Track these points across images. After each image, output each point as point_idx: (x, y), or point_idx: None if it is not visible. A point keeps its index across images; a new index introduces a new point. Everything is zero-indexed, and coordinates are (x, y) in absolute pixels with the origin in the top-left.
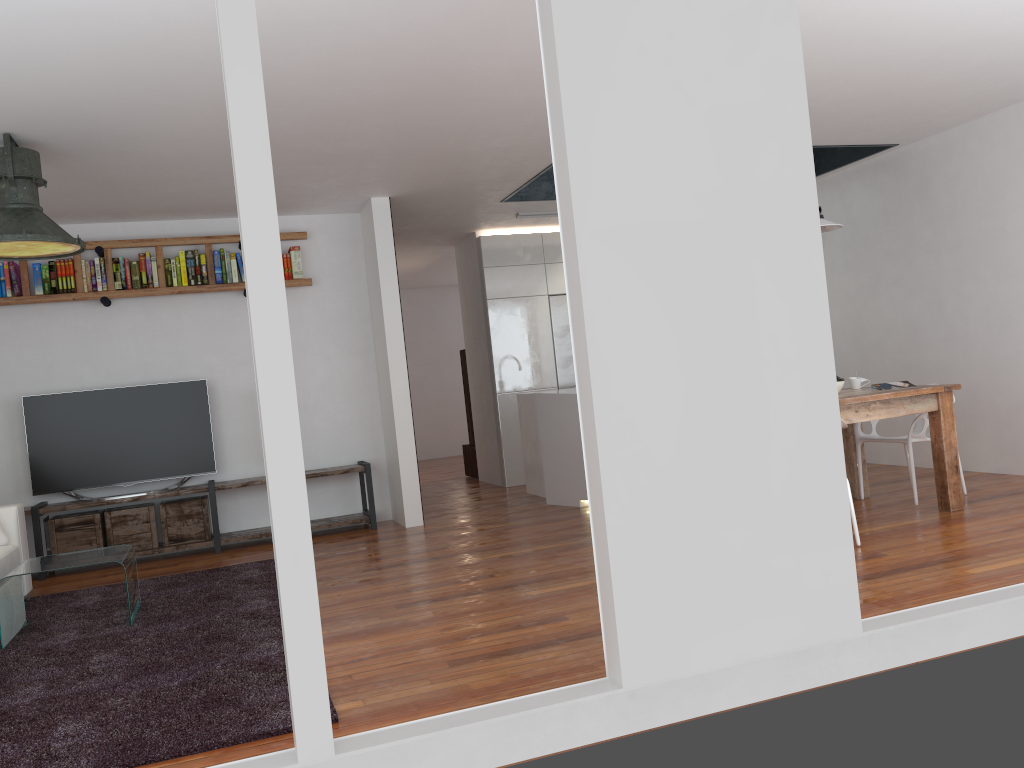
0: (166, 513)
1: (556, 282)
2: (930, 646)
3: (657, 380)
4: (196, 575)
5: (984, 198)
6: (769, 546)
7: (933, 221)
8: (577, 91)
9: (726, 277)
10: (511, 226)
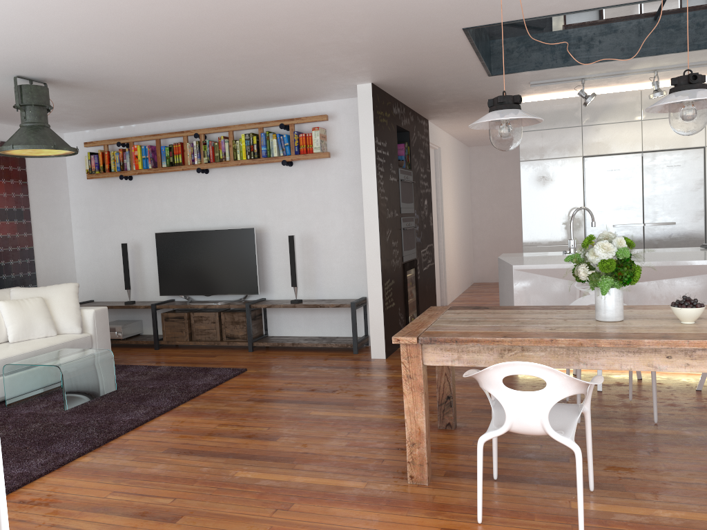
0: (224, 318)
1: (592, 144)
2: None
3: None
4: (189, 371)
5: None
6: None
7: None
8: None
9: None
10: (547, 92)
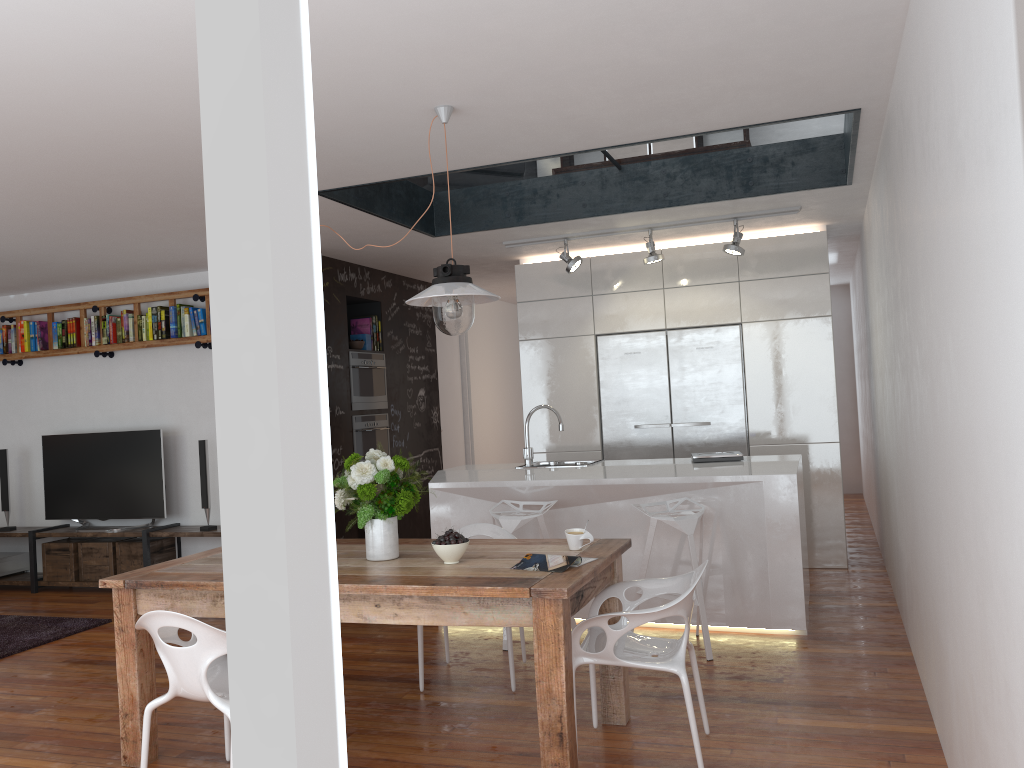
0: (120, 551)
1: (606, 318)
2: None
3: None
4: (36, 623)
5: (909, 208)
6: None
7: (900, 245)
8: None
9: None
10: (548, 252)
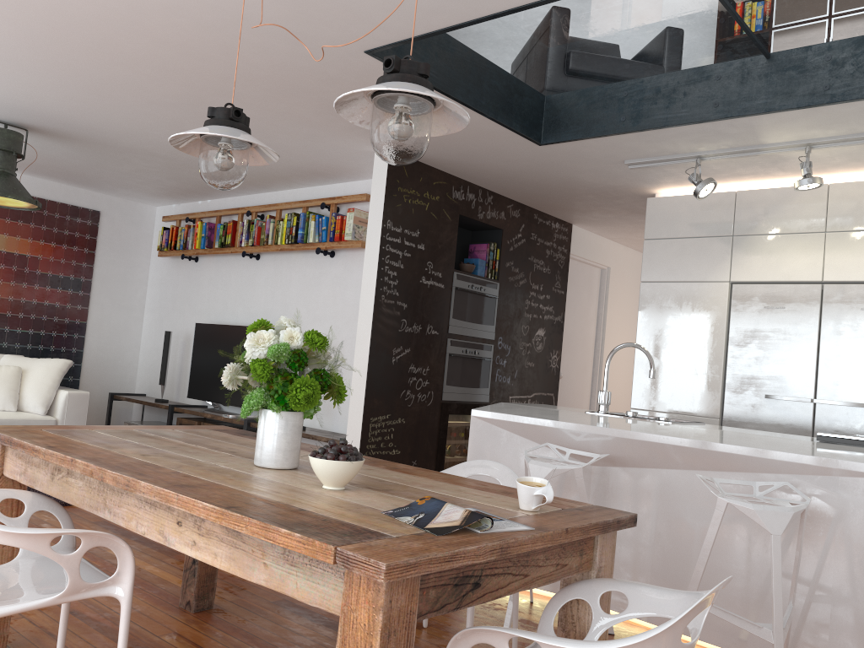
0: None
1: (746, 264)
2: None
3: None
4: None
5: None
6: None
7: None
8: None
9: None
10: (685, 183)
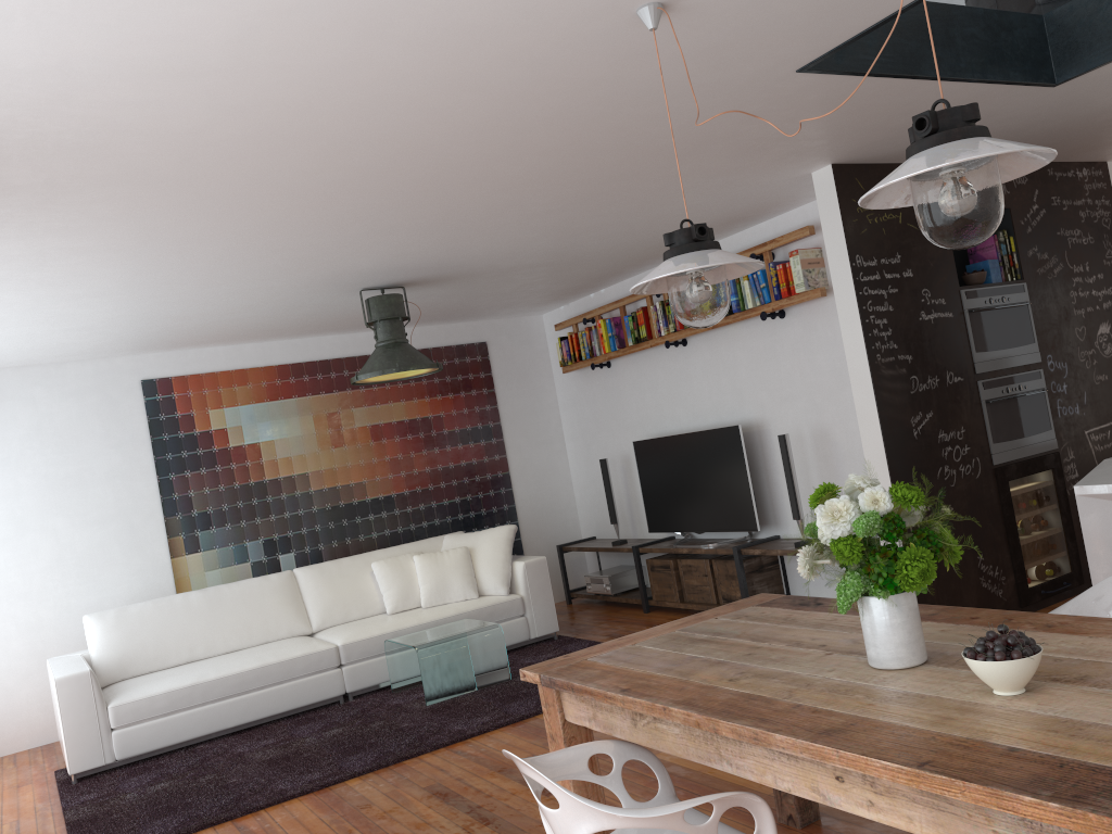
0: (717, 569)
1: None
2: None
3: None
4: None
5: None
6: None
7: None
8: None
9: None
10: None
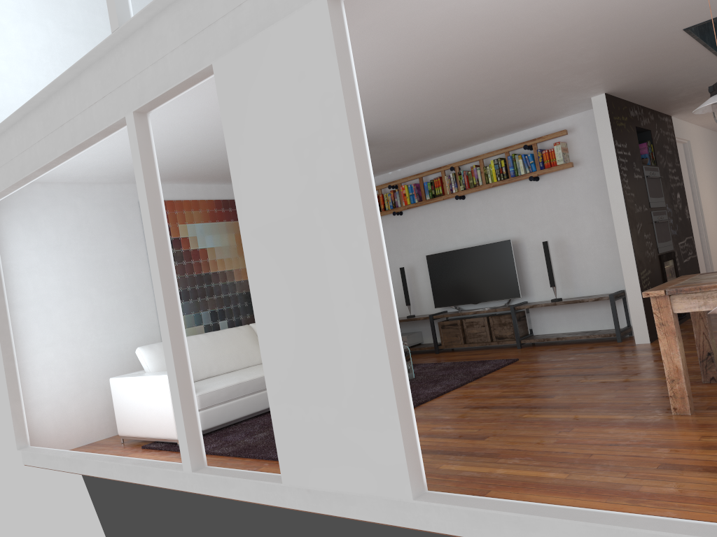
0: (492, 322)
1: None
2: (503, 533)
3: (281, 314)
4: (469, 363)
5: None
6: (347, 423)
7: None
8: (234, 154)
9: (309, 248)
10: None
